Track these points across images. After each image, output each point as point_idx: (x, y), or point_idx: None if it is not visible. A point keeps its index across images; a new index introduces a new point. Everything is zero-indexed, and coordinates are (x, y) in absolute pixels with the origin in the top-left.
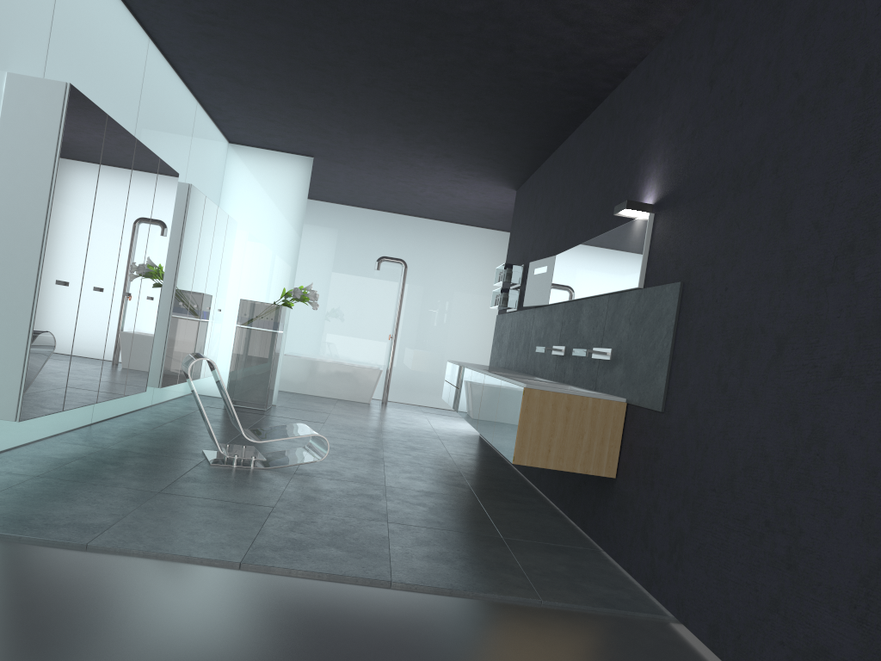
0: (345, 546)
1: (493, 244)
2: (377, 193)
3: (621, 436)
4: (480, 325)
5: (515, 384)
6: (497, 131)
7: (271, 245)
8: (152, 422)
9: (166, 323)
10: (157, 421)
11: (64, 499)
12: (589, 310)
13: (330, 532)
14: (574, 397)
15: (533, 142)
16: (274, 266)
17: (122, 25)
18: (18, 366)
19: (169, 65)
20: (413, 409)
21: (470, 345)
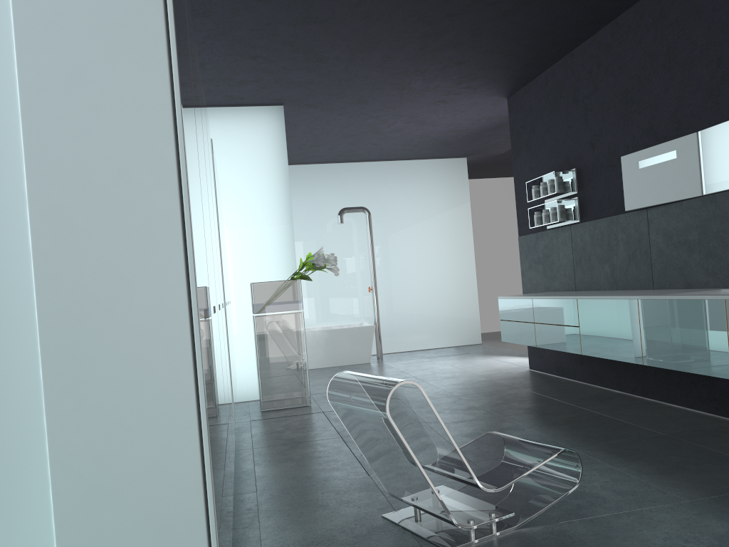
0: None
1: (442, 173)
2: (333, 140)
3: None
4: (448, 257)
5: None
6: (561, 2)
7: (259, 215)
8: (237, 473)
9: None
10: (240, 469)
11: None
12: None
13: None
14: None
15: (595, 11)
16: (267, 238)
17: None
18: (194, 536)
19: None
20: (413, 357)
21: (443, 279)
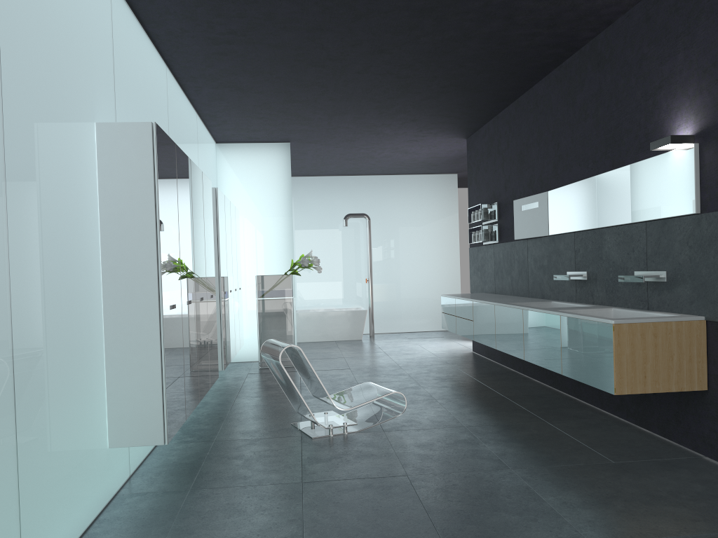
0: (509, 508)
1: (435, 186)
2: (338, 162)
3: (706, 351)
4: (437, 256)
5: (593, 320)
6: (468, 91)
7: (268, 224)
8: (223, 401)
9: (218, 313)
10: (226, 399)
11: (236, 512)
12: (616, 237)
13: (480, 493)
14: (658, 324)
15: (499, 95)
16: (273, 241)
17: (151, 58)
18: (157, 393)
19: (179, 87)
20: (398, 337)
21: (431, 274)
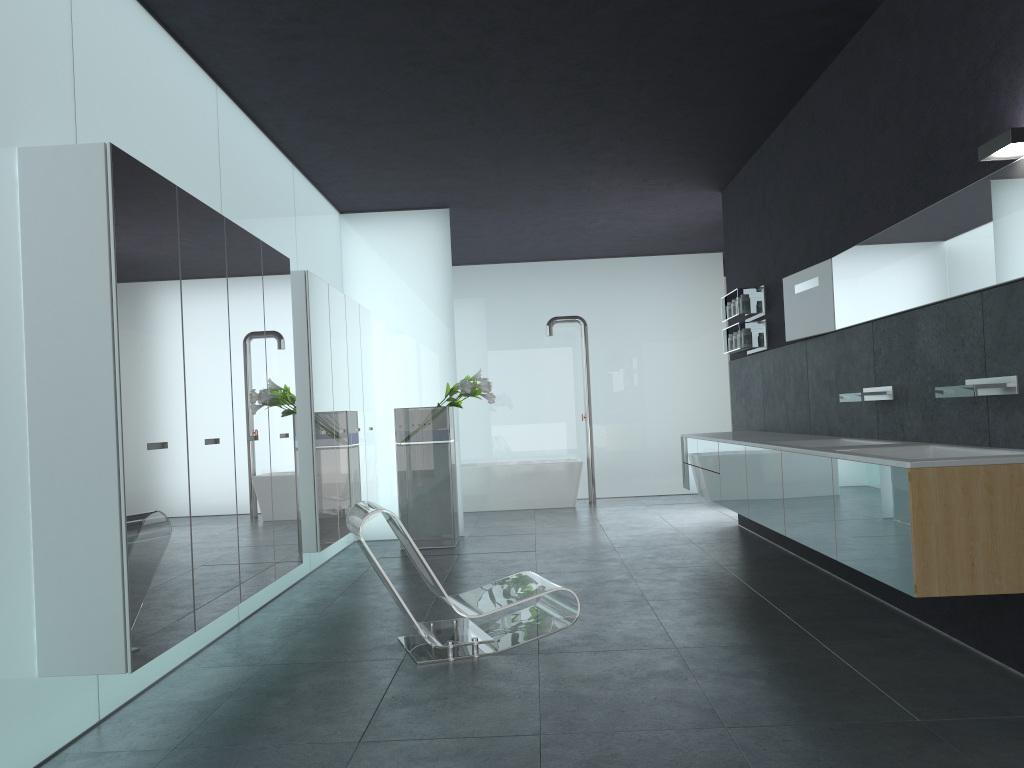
0: None
1: (688, 272)
2: (532, 238)
3: None
4: (693, 379)
5: (878, 463)
6: (702, 107)
7: (418, 332)
8: (318, 600)
9: (310, 463)
10: (324, 597)
11: None
12: (936, 323)
13: None
14: (996, 468)
15: (754, 111)
16: (426, 357)
17: (176, 68)
18: (115, 587)
19: (249, 120)
20: (631, 503)
21: (685, 407)
